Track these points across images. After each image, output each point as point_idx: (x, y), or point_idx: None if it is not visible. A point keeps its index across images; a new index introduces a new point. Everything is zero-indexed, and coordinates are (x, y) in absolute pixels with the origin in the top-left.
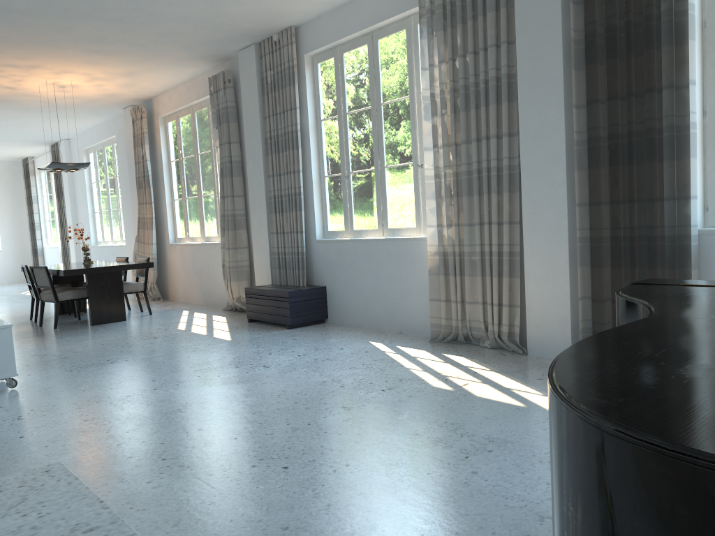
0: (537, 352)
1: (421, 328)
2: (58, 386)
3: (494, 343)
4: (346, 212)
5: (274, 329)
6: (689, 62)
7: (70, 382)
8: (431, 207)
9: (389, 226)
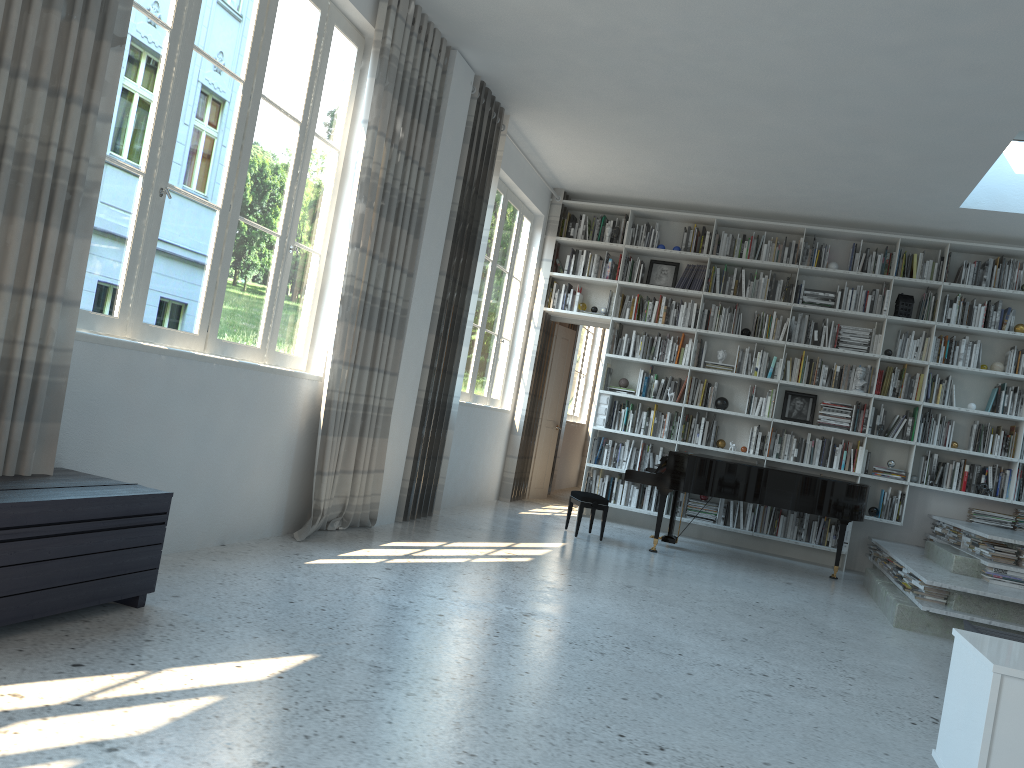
0: (378, 520)
1: (255, 526)
2: (846, 746)
3: (351, 521)
4: (139, 275)
5: (143, 619)
6: (480, 278)
7: (814, 743)
8: (331, 331)
9: (219, 335)
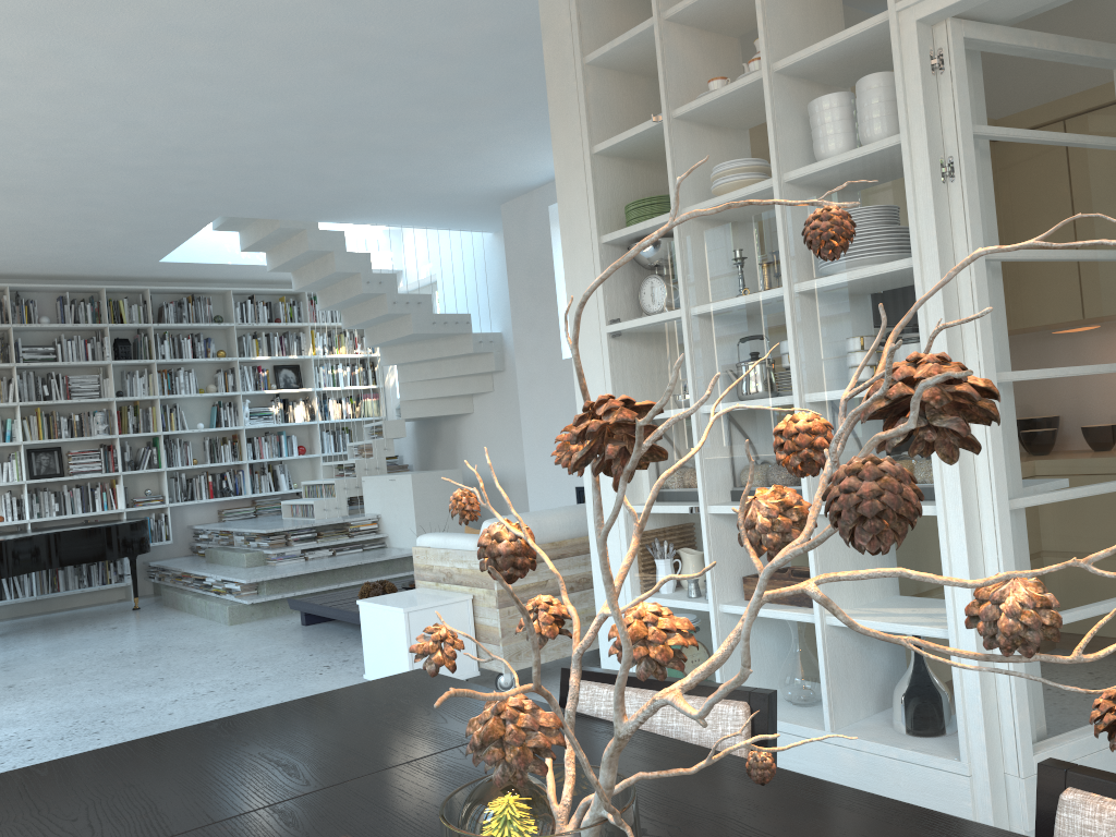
0: None
1: None
2: None
3: None
4: None
5: None
6: None
7: None
8: None
9: None
